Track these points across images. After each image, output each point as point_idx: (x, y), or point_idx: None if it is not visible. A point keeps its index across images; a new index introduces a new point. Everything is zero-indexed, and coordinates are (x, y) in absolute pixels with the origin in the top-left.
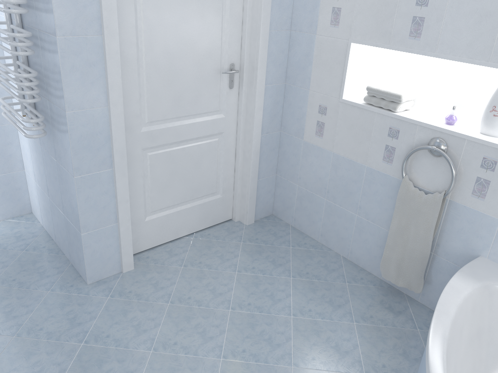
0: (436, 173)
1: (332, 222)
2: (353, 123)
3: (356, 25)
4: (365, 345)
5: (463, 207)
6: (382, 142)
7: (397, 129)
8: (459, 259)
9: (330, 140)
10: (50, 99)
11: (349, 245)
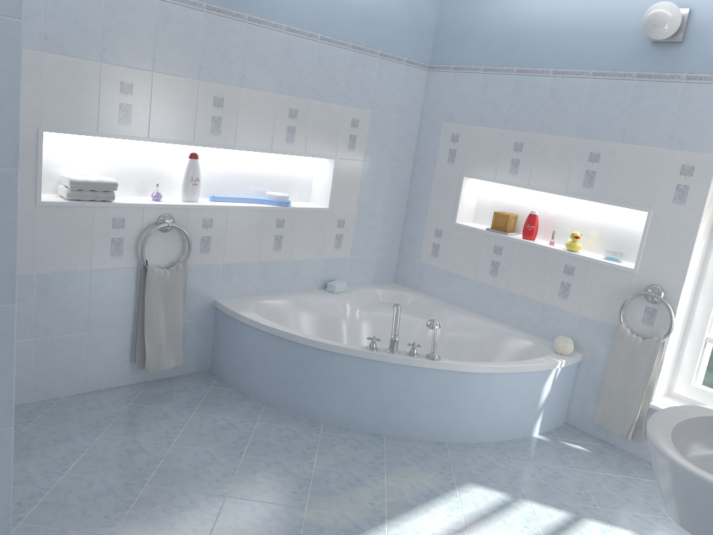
0: (168, 247)
1: (52, 361)
2: (63, 226)
3: (46, 110)
4: (224, 414)
5: (195, 266)
6: (107, 236)
7: (122, 218)
8: (201, 313)
9: (29, 259)
10: None
11: (83, 374)
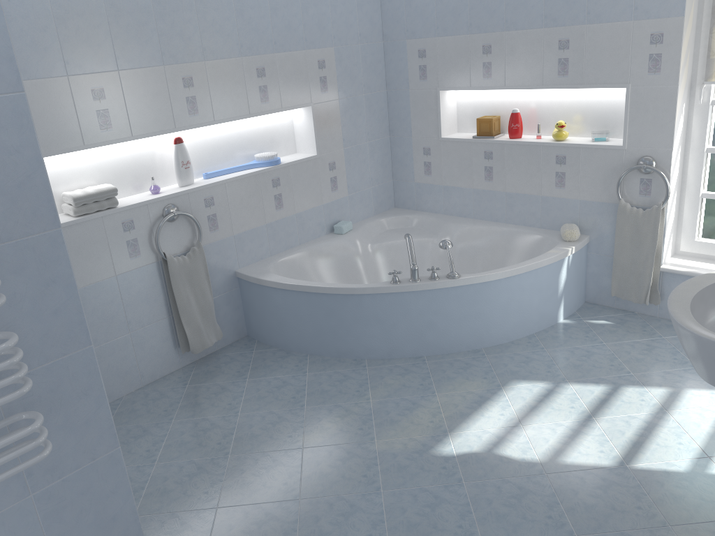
0: (180, 234)
1: (106, 367)
2: (80, 243)
3: None
4: (275, 373)
5: (209, 245)
6: (122, 241)
7: (130, 220)
8: (225, 286)
9: None
10: (15, 372)
11: (137, 370)
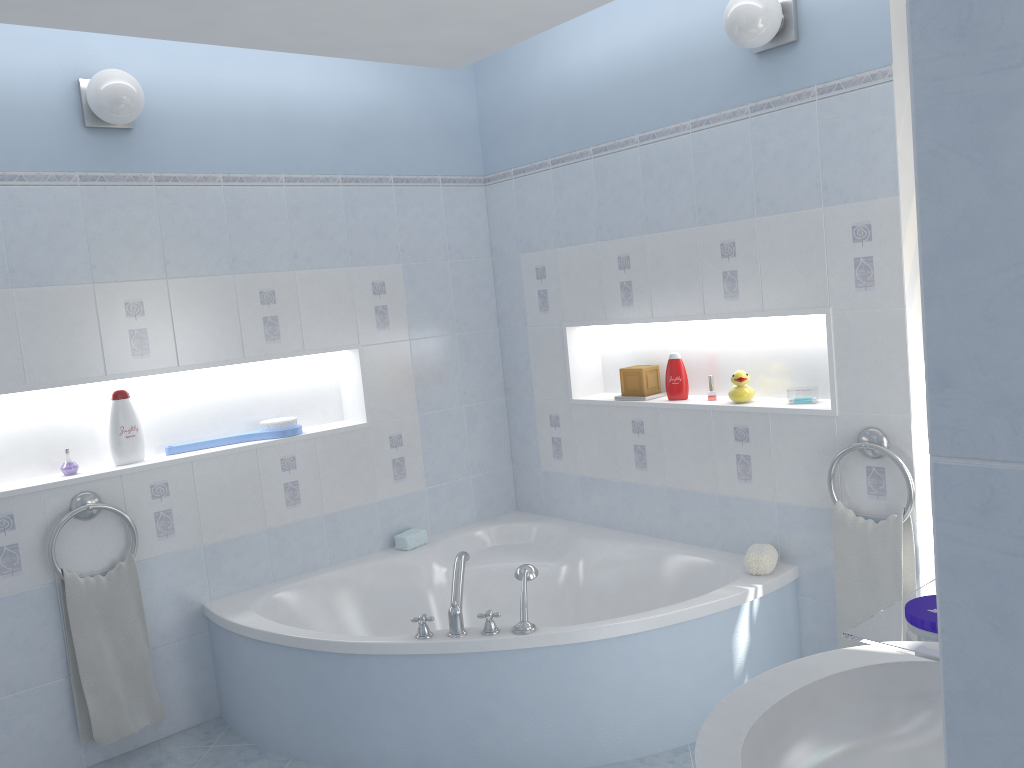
0: (100, 540)
1: None
2: None
3: None
4: None
5: (155, 560)
6: None
7: (9, 514)
8: (182, 629)
9: None
10: None
11: None
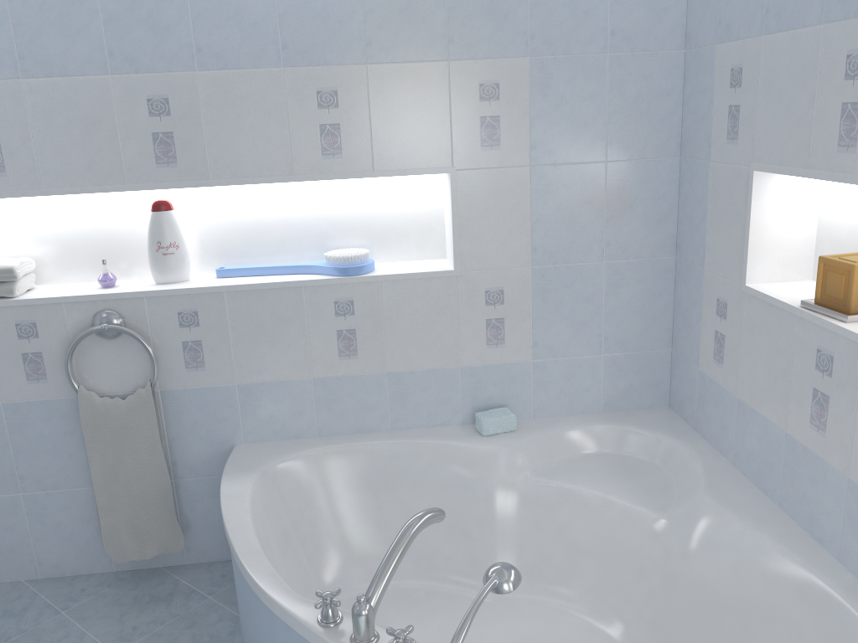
0: (124, 362)
1: None
2: None
3: None
4: None
5: (183, 391)
6: (15, 352)
7: (32, 322)
8: (212, 466)
9: None
10: None
11: (31, 552)
